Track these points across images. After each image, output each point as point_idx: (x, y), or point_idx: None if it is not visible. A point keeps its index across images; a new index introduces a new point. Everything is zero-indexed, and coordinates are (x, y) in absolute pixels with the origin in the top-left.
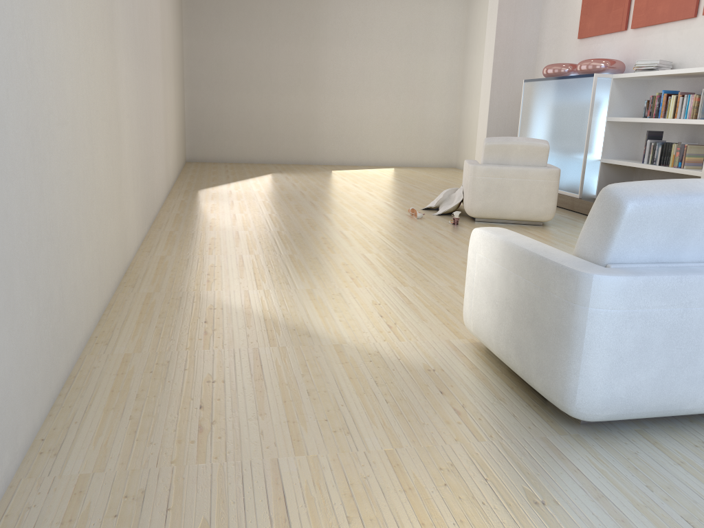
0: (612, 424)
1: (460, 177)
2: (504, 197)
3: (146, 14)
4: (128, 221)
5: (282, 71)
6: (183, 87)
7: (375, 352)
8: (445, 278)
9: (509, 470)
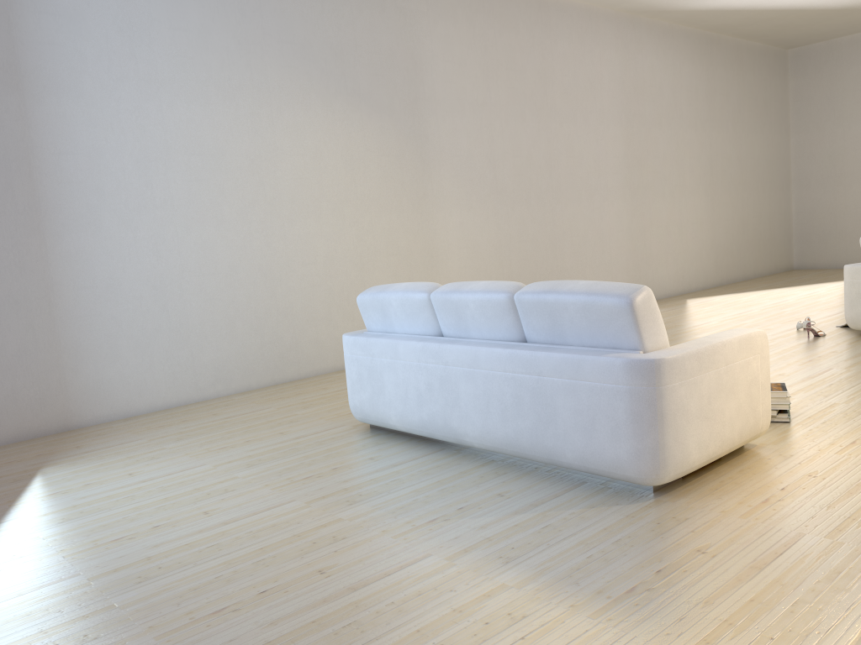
0: (380, 430)
1: None
2: None
3: (547, 164)
4: None
5: None
6: (779, 190)
7: None
8: None
9: (303, 426)
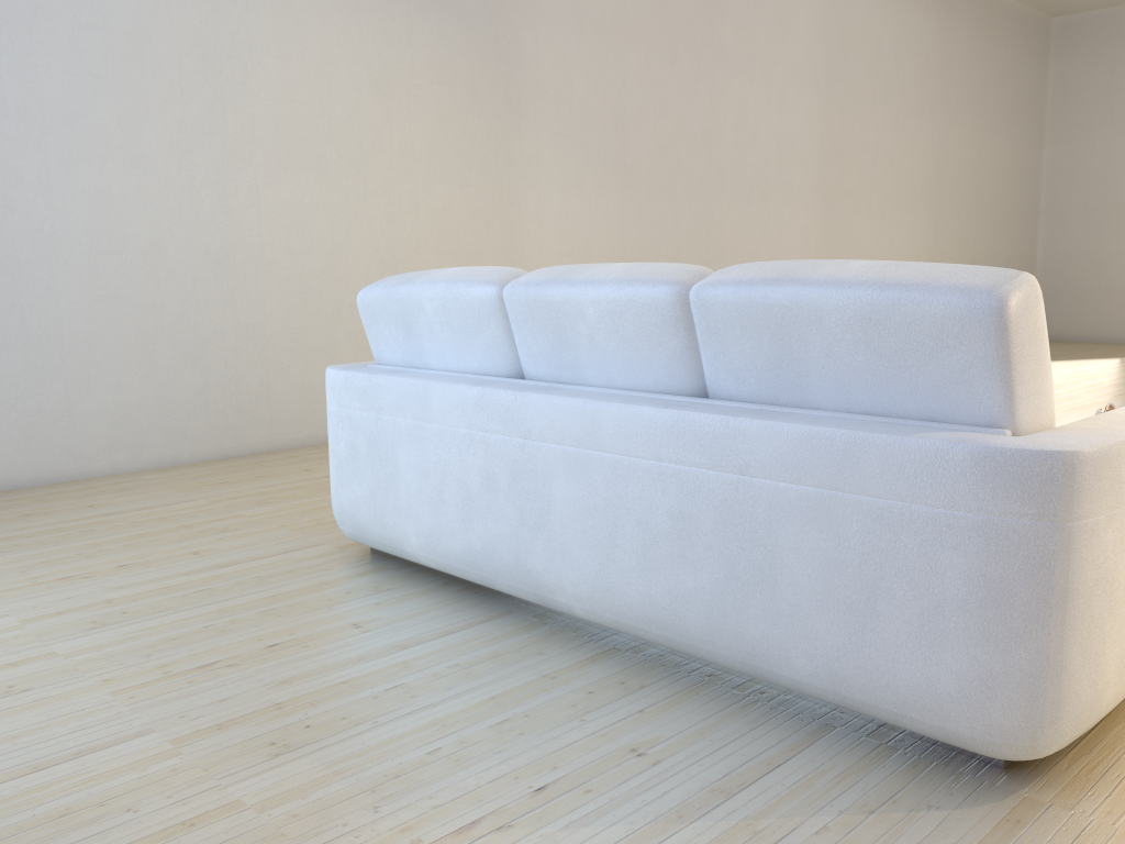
0: (388, 559)
1: None
2: None
3: (705, 137)
4: None
5: None
6: (1023, 222)
7: None
8: None
9: (242, 542)
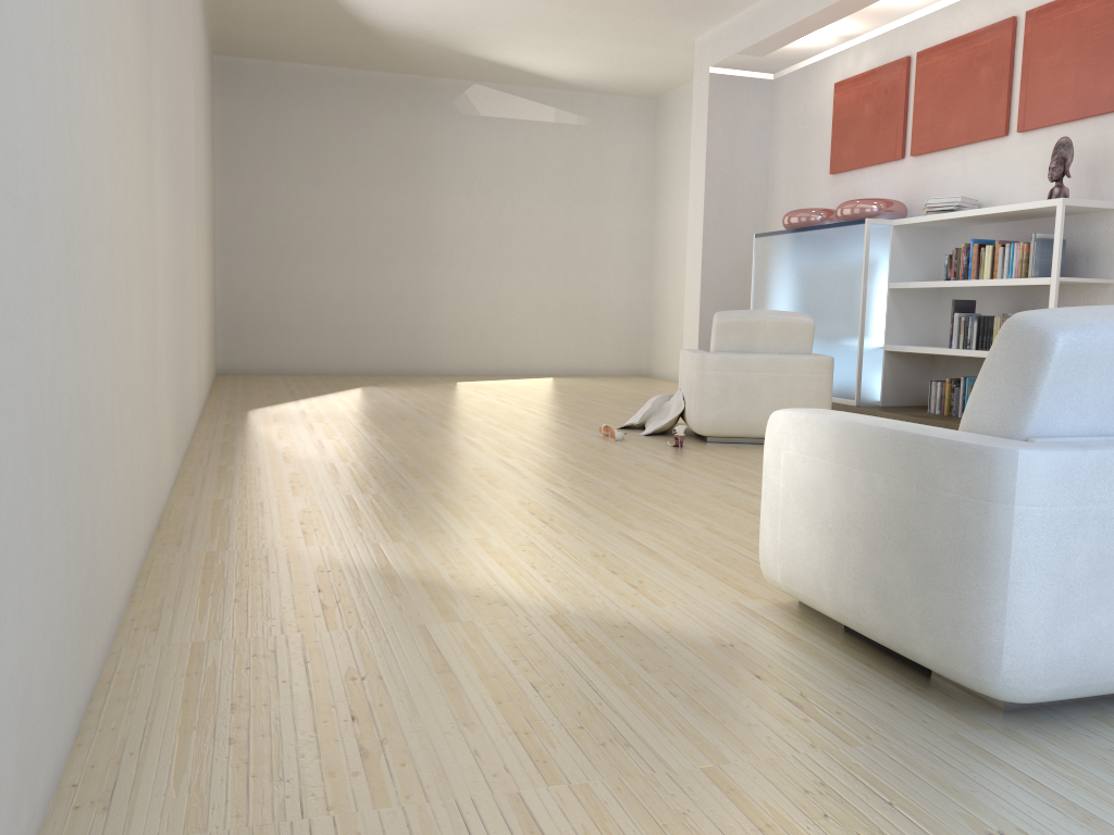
0: (1053, 709)
1: (658, 387)
2: (752, 402)
3: (181, 120)
4: (162, 439)
5: (374, 231)
6: (214, 255)
7: (624, 623)
8: (694, 517)
9: (921, 787)
